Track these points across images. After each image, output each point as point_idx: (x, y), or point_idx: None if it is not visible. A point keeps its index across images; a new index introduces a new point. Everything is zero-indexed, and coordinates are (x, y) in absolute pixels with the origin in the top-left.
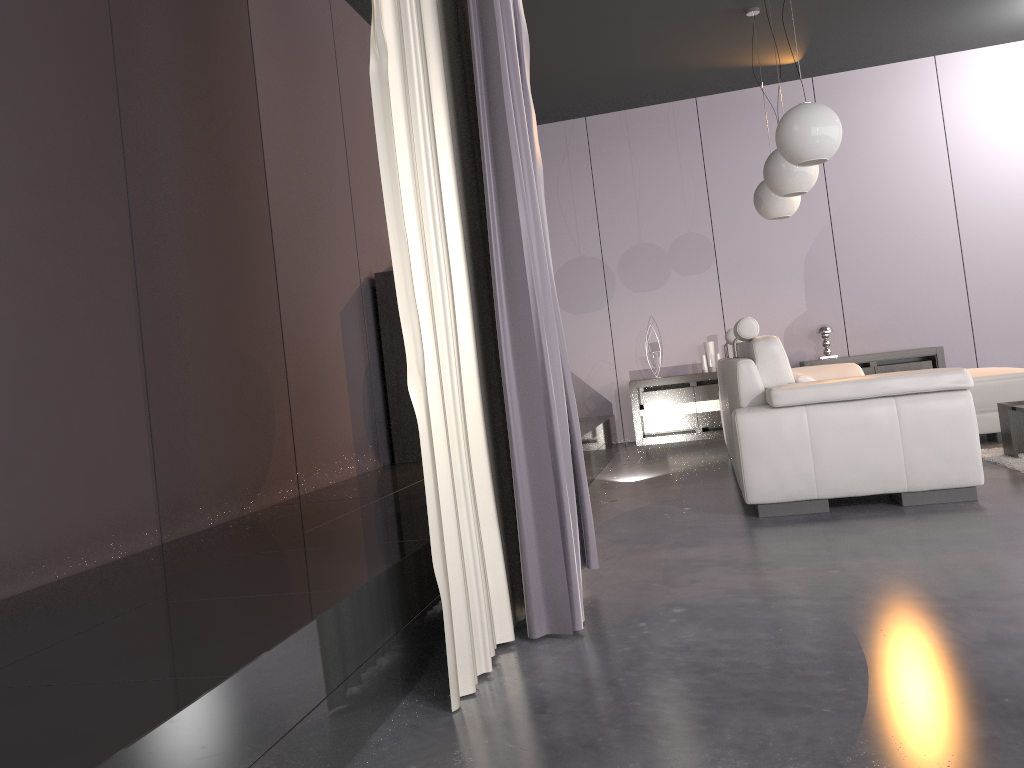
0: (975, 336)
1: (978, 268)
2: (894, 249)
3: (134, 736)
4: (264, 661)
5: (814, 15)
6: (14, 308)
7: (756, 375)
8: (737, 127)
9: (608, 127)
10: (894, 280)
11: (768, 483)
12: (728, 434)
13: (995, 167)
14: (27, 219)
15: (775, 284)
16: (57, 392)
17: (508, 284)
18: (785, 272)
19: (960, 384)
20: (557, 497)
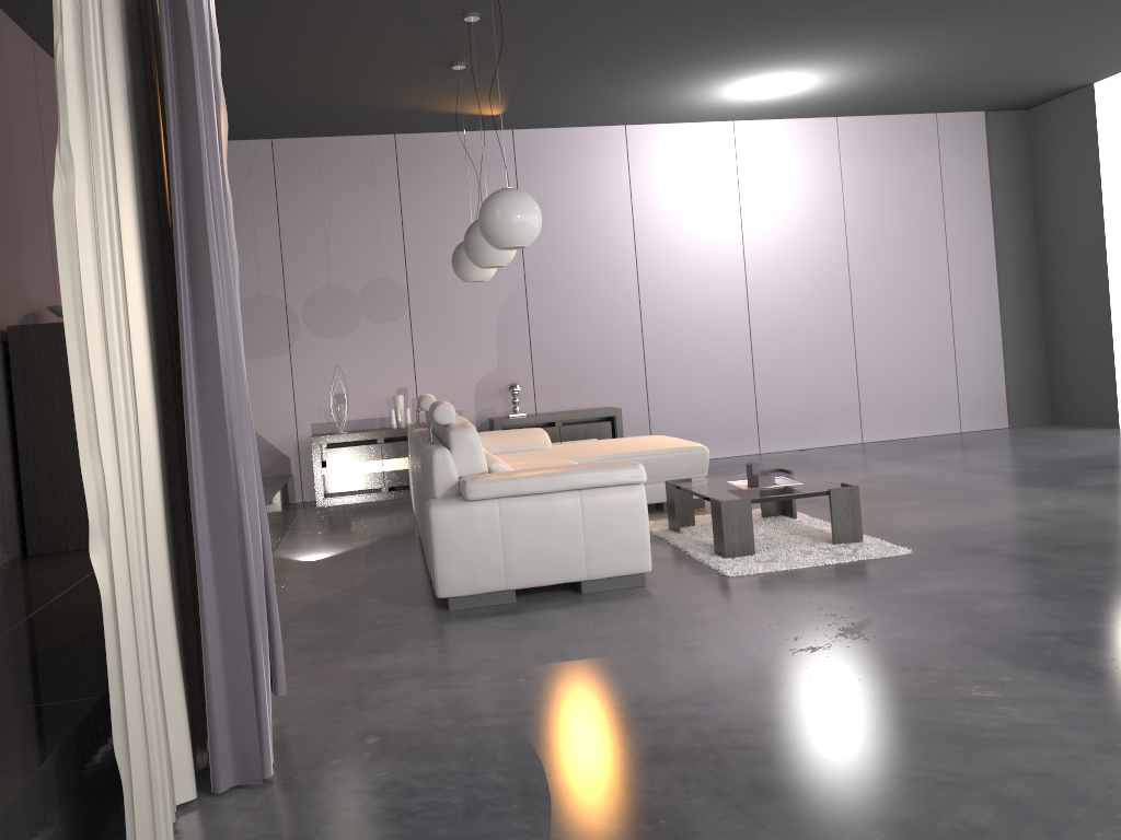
0: (649, 397)
1: (654, 333)
2: (582, 310)
3: None
4: None
5: (518, 77)
6: None
7: (452, 465)
8: (437, 171)
9: (298, 154)
10: (581, 340)
11: (459, 576)
12: (419, 512)
13: (673, 238)
14: None
15: (468, 337)
16: None
17: (203, 413)
18: (479, 326)
19: (636, 479)
20: (249, 638)
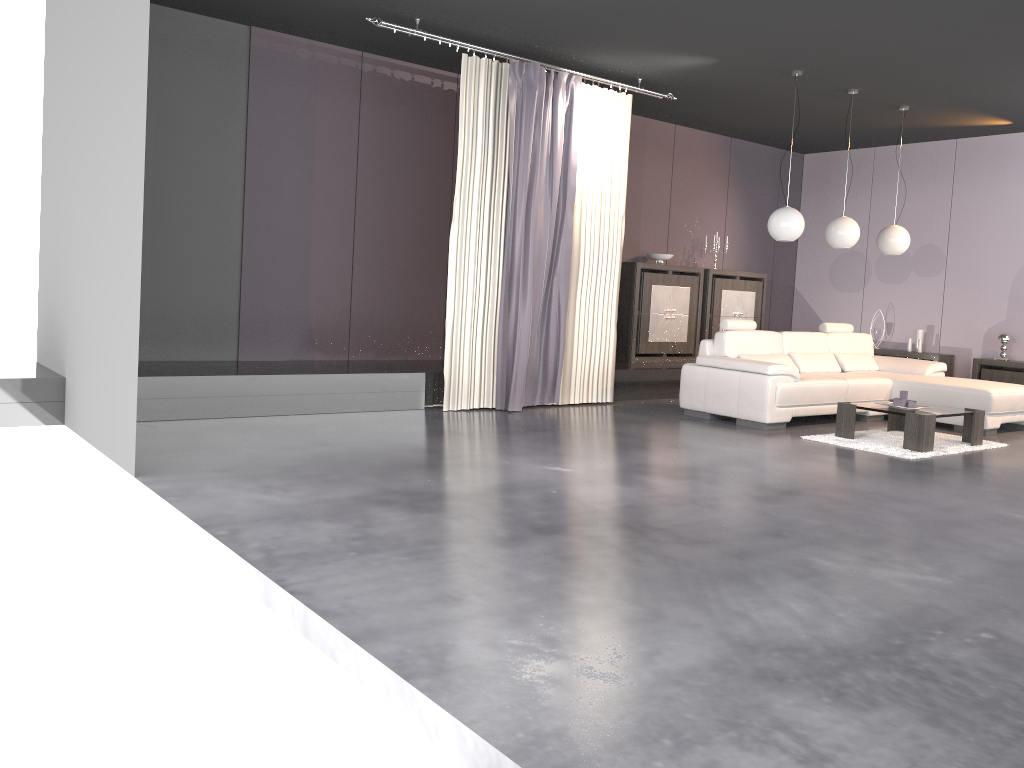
0: None
1: None
2: None
3: (342, 373)
4: (380, 374)
5: (966, 106)
6: (397, 280)
7: (705, 348)
8: (983, 165)
9: (889, 156)
10: None
11: (686, 399)
12: None
13: None
14: (406, 253)
15: (986, 294)
16: (408, 305)
17: (505, 296)
18: (995, 286)
19: (764, 371)
20: (512, 368)
